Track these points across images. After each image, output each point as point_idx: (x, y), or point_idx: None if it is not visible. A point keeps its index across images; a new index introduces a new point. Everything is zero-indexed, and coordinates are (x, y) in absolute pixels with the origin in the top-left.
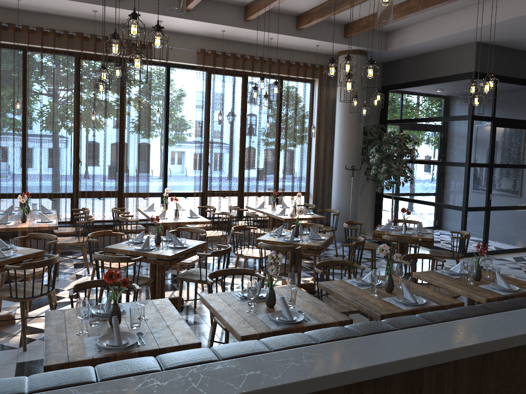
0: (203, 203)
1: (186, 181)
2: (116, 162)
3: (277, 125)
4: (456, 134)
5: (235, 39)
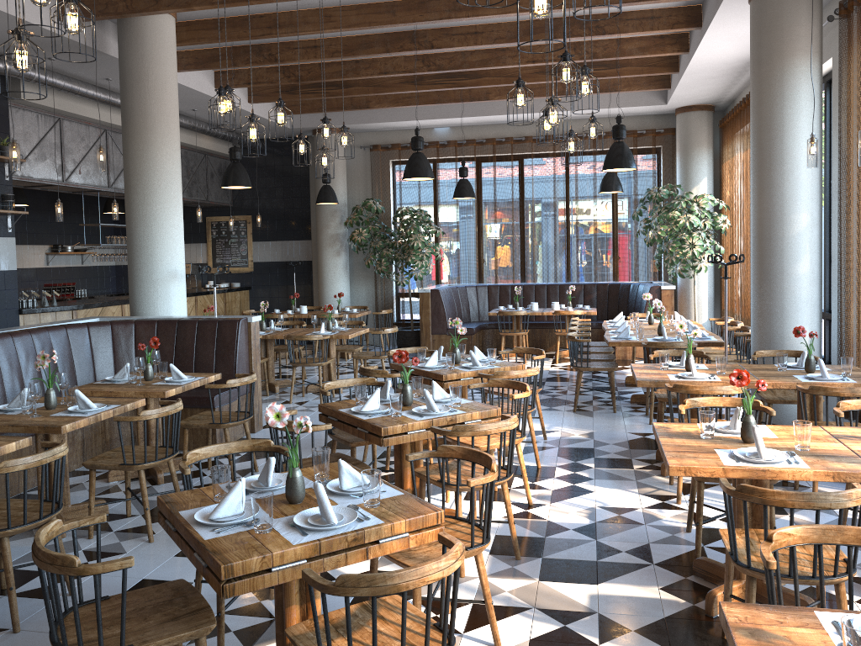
0: None
1: None
2: None
3: None
4: None
5: None
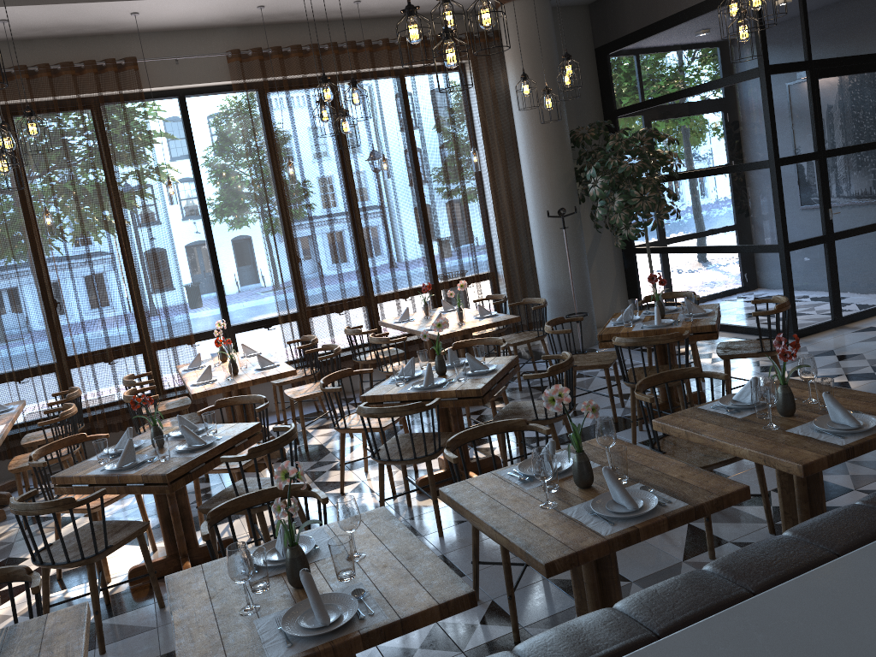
0: (299, 333)
1: (263, 299)
2: (120, 292)
3: (409, 163)
4: (743, 109)
5: (293, 18)
